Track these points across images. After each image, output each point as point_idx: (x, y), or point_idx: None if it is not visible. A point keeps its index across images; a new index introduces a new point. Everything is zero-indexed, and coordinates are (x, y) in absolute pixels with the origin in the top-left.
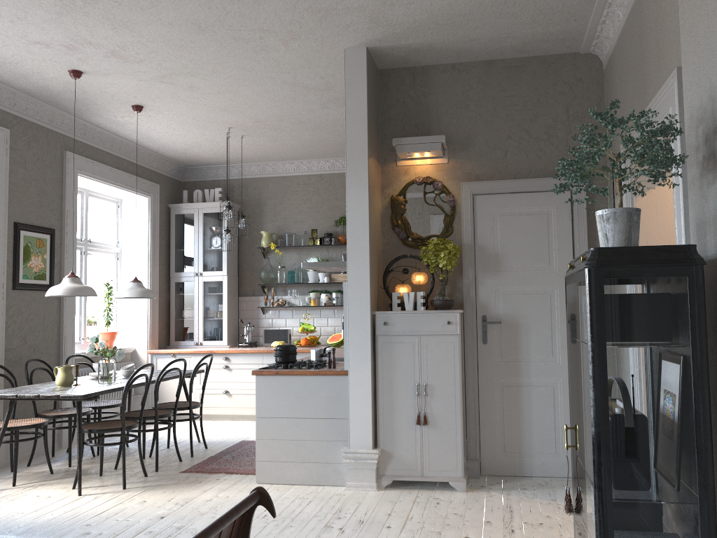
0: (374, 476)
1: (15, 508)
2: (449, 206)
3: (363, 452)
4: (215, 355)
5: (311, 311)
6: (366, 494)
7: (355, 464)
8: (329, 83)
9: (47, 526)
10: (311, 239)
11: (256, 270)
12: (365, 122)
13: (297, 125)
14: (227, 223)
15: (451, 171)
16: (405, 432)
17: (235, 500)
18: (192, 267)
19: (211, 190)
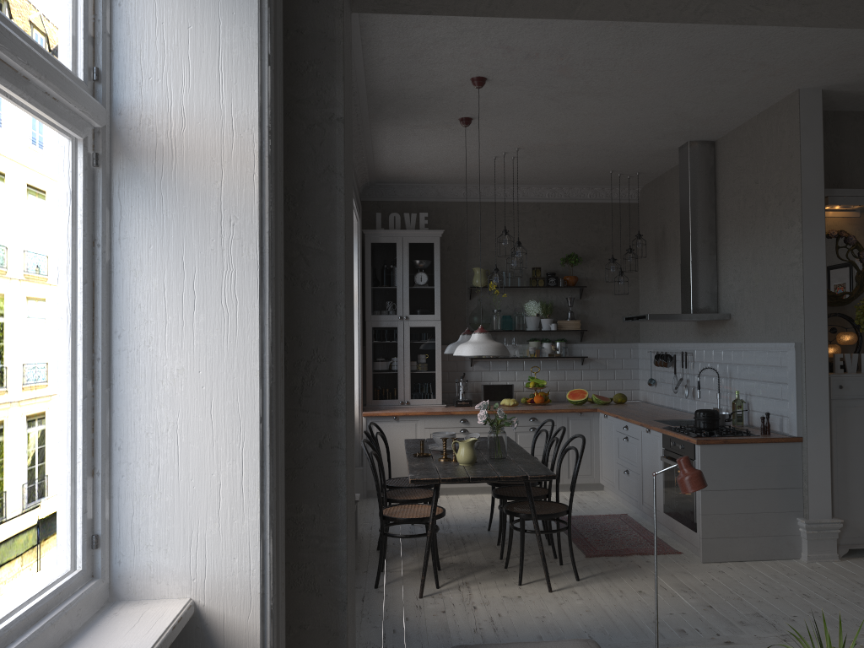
0: (836, 546)
1: (520, 613)
2: (862, 262)
3: (826, 522)
4: (449, 417)
5: (529, 363)
6: (837, 565)
7: (817, 535)
8: (716, 116)
9: (615, 628)
10: (533, 279)
11: (459, 313)
12: (821, 171)
13: (595, 151)
14: (440, 256)
15: (862, 225)
16: (859, 499)
17: (731, 582)
18: (394, 309)
19: (412, 214)
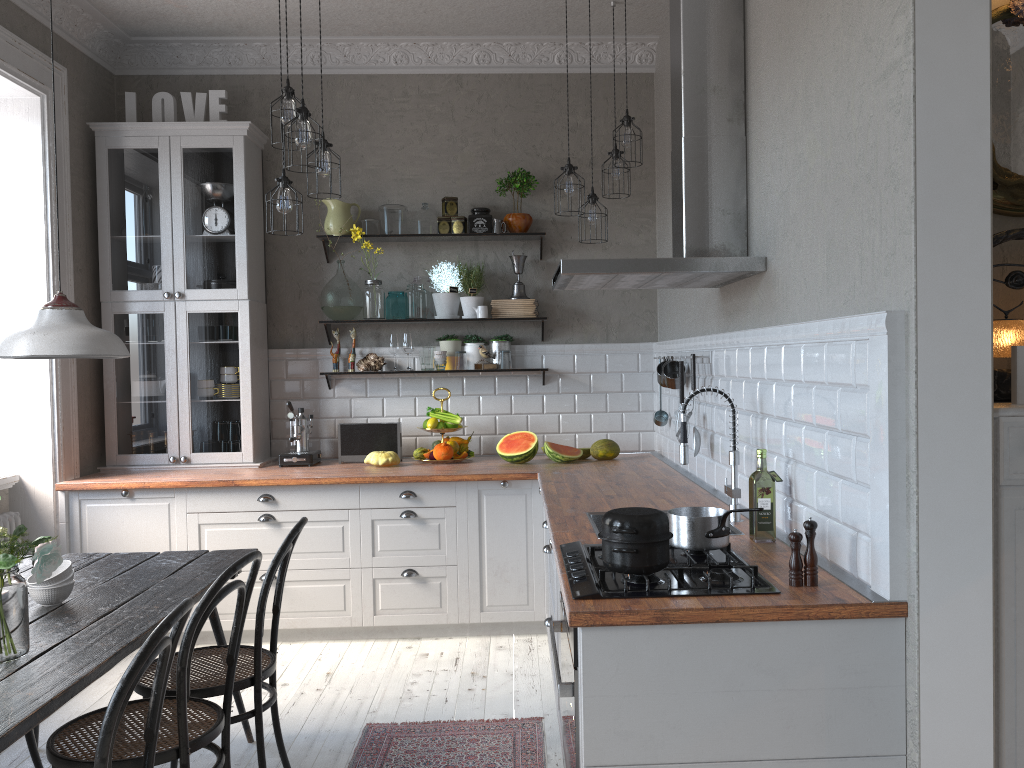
0: None
1: None
2: None
3: None
4: (237, 491)
5: (442, 381)
6: None
7: None
8: None
9: None
10: (443, 220)
11: (309, 288)
12: None
13: None
14: (245, 174)
15: None
16: None
17: None
18: (157, 278)
19: (197, 95)
